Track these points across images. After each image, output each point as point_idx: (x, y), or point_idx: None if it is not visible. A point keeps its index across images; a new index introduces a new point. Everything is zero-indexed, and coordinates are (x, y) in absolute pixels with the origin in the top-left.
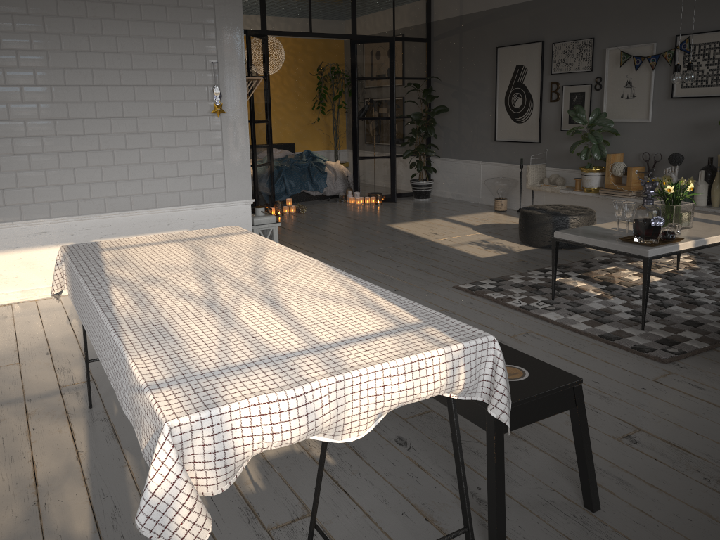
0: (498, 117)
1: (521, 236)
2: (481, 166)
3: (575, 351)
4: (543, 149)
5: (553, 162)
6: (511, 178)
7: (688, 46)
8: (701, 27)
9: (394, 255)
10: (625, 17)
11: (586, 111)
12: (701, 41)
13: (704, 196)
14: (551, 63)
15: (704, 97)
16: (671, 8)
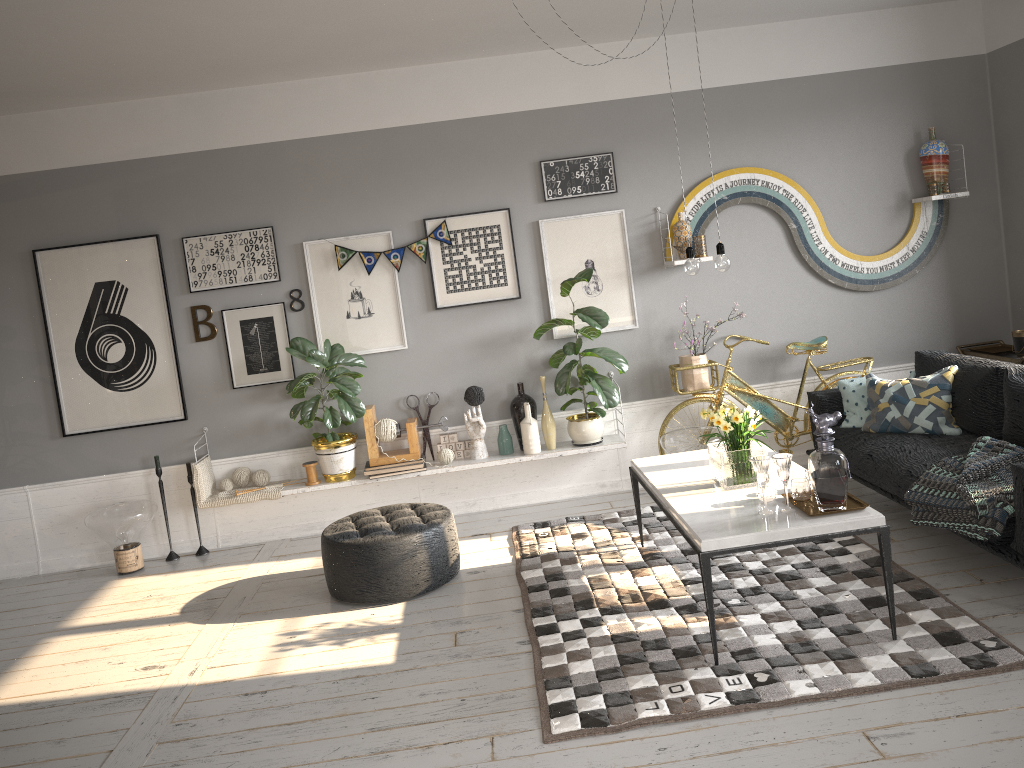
0: (64, 386)
1: (359, 593)
2: (30, 496)
3: (972, 717)
4: (197, 428)
5: (224, 448)
6: (142, 500)
7: (446, 233)
8: (457, 206)
9: (230, 758)
10: (327, 192)
11: (282, 348)
12: (464, 226)
13: (539, 437)
14: (187, 273)
15: (486, 302)
16: (405, 181)
